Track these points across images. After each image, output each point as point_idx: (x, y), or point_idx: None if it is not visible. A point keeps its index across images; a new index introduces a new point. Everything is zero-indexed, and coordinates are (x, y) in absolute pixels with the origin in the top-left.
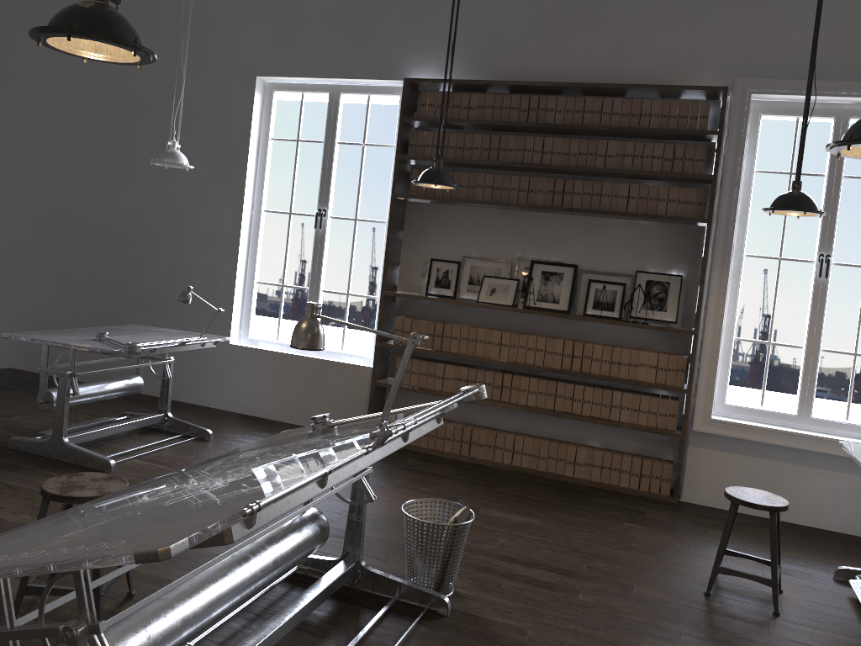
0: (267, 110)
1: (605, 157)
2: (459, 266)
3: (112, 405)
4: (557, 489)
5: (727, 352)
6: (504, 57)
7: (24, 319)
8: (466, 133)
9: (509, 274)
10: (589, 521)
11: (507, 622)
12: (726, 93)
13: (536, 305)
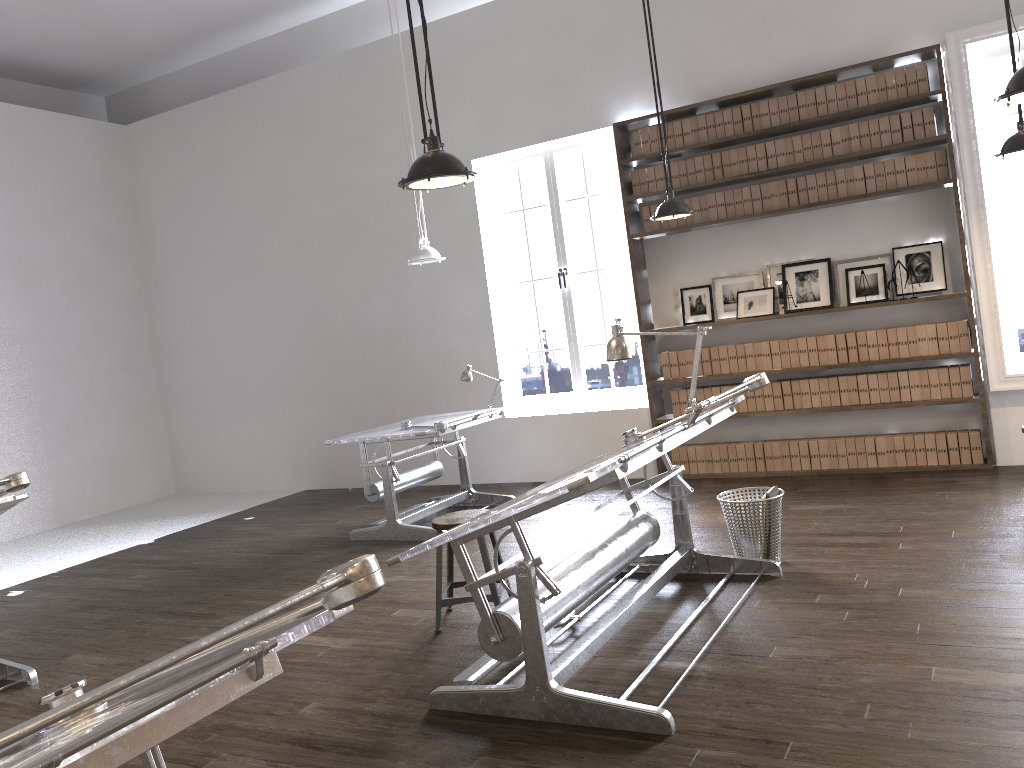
0: (488, 189)
1: (831, 145)
2: (710, 289)
3: (413, 498)
4: (862, 480)
5: (1008, 306)
6: (706, 77)
7: (309, 441)
8: (685, 159)
9: (762, 284)
10: (901, 497)
11: (835, 572)
12: (939, 51)
13: (798, 307)
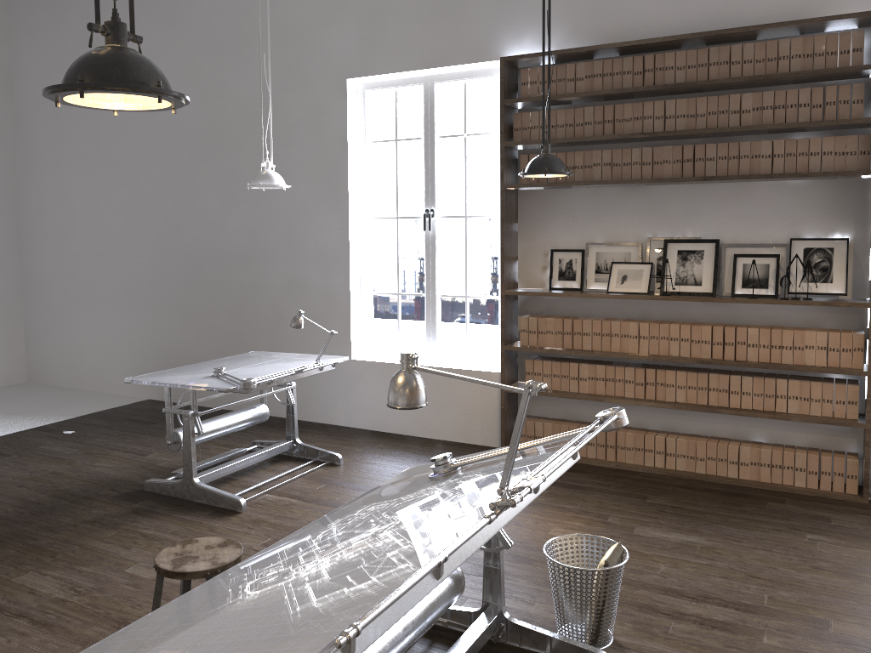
0: (362, 113)
1: (740, 113)
2: (583, 254)
3: (243, 432)
4: (720, 495)
5: None
6: (610, 17)
7: (156, 351)
8: (575, 107)
9: (640, 258)
10: (764, 536)
11: None
12: None
13: (675, 290)
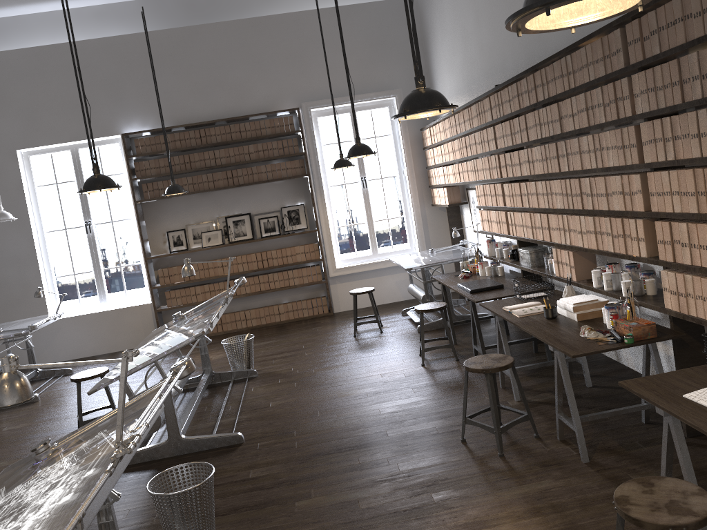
0: (29, 169)
1: (249, 154)
2: (185, 231)
3: None
4: (275, 328)
5: (335, 235)
6: (178, 111)
7: None
8: (166, 156)
9: (215, 228)
10: (297, 333)
11: (282, 369)
12: (299, 111)
13: (235, 240)
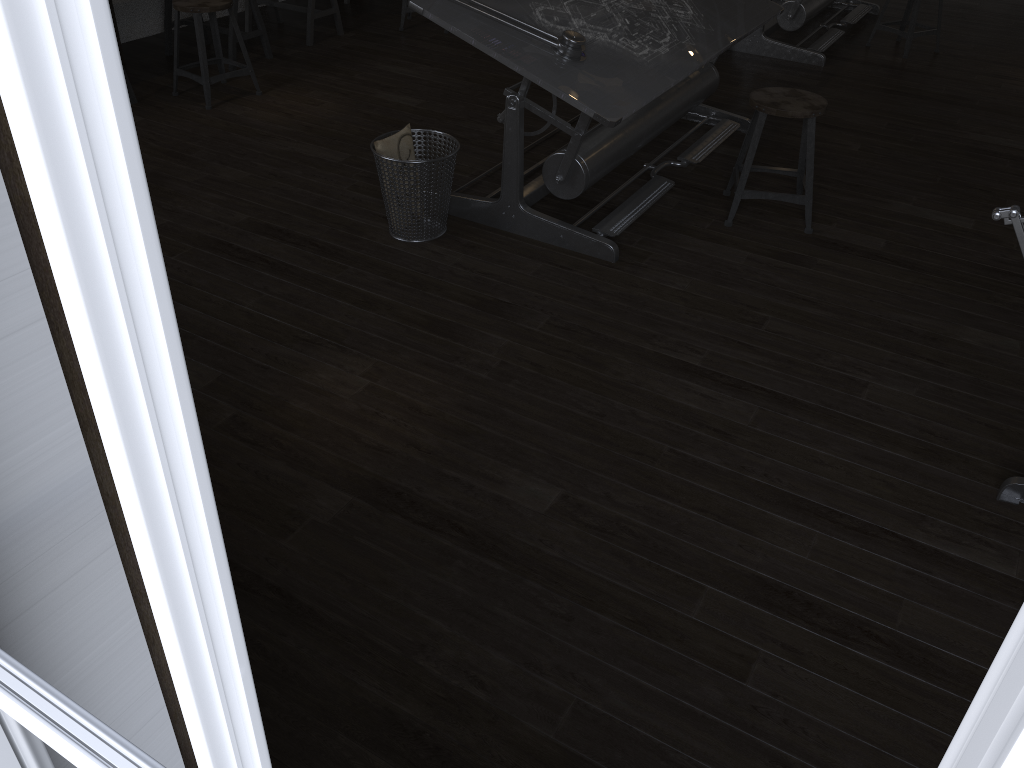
0: None
1: None
2: None
3: None
4: None
5: None
6: None
7: None
8: None
9: None
10: None
11: (361, 195)
12: None
13: None
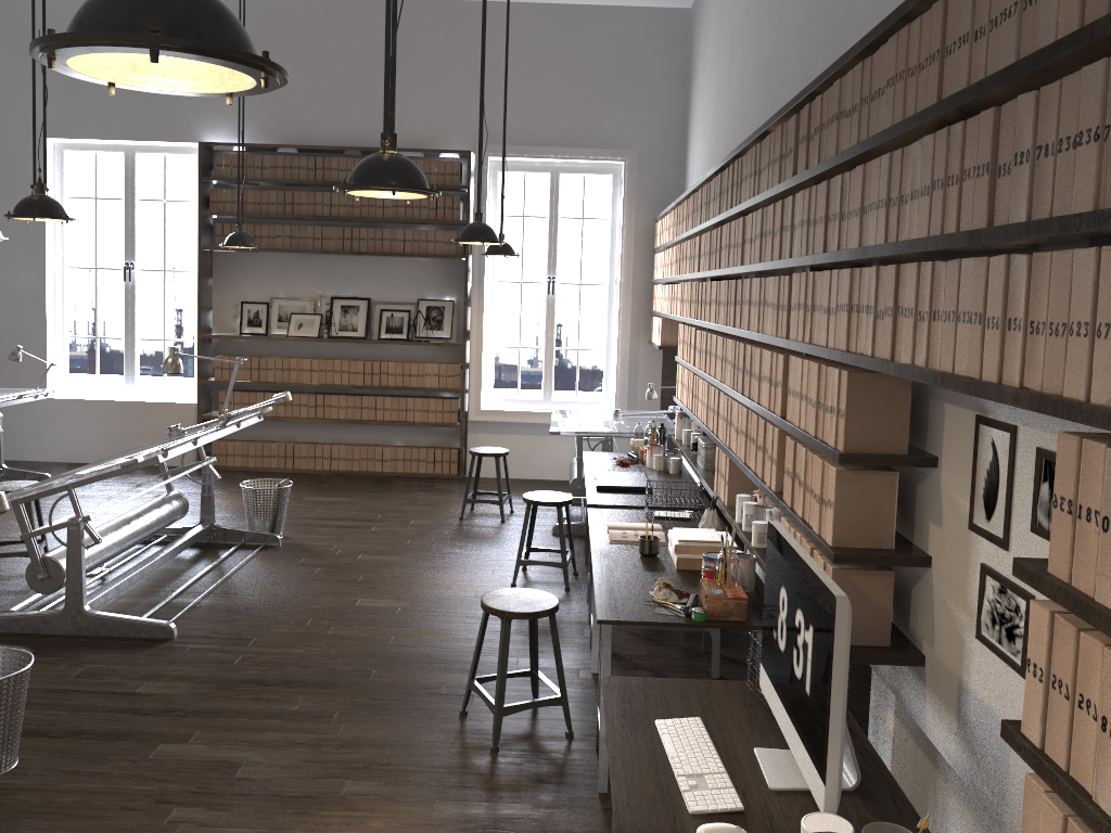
0: (60, 169)
1: (384, 208)
2: (268, 306)
3: None
4: (367, 480)
5: (490, 358)
6: (290, 123)
7: None
8: (262, 188)
9: (313, 310)
10: (389, 495)
11: (320, 544)
12: (470, 156)
13: (339, 335)
